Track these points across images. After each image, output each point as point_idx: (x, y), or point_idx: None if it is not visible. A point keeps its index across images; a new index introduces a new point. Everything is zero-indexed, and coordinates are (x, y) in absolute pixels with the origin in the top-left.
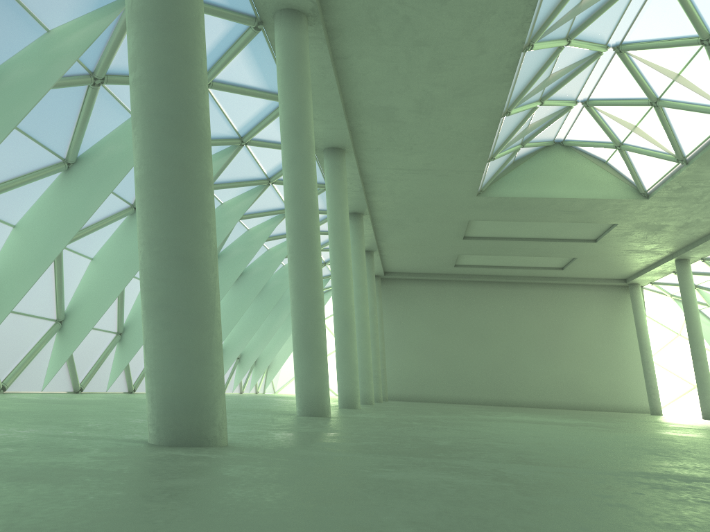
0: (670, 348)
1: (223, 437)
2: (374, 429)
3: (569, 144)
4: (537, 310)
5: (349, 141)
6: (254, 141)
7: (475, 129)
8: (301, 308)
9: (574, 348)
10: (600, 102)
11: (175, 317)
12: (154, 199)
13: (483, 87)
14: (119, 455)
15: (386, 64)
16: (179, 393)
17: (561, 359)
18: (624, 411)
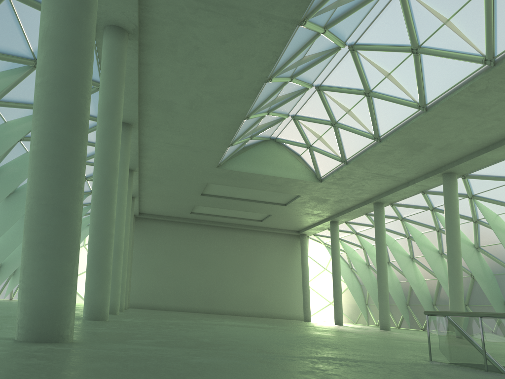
0: (319, 278)
1: (72, 336)
2: (150, 330)
3: (279, 141)
4: (241, 248)
5: (137, 120)
6: None
7: (225, 124)
8: (97, 241)
9: (262, 274)
10: (302, 118)
11: (52, 251)
12: (47, 168)
13: (236, 99)
14: (13, 349)
15: (175, 73)
16: (47, 304)
17: (253, 282)
18: (287, 318)
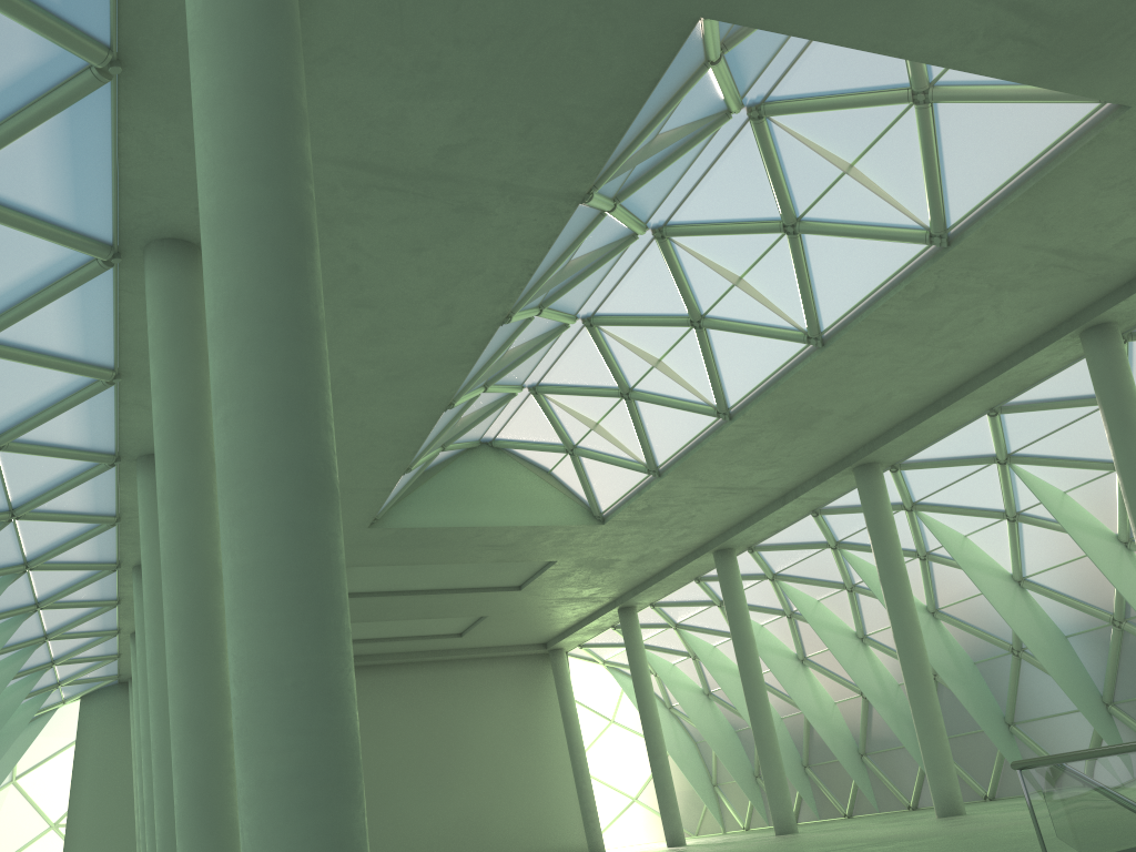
0: (601, 744)
1: None
2: None
3: (502, 445)
4: (419, 708)
5: None
6: (15, 444)
7: (400, 427)
8: (199, 755)
9: (475, 764)
10: (555, 388)
11: (324, 791)
12: (286, 601)
13: (432, 369)
14: None
15: None
16: None
17: (456, 786)
18: None
